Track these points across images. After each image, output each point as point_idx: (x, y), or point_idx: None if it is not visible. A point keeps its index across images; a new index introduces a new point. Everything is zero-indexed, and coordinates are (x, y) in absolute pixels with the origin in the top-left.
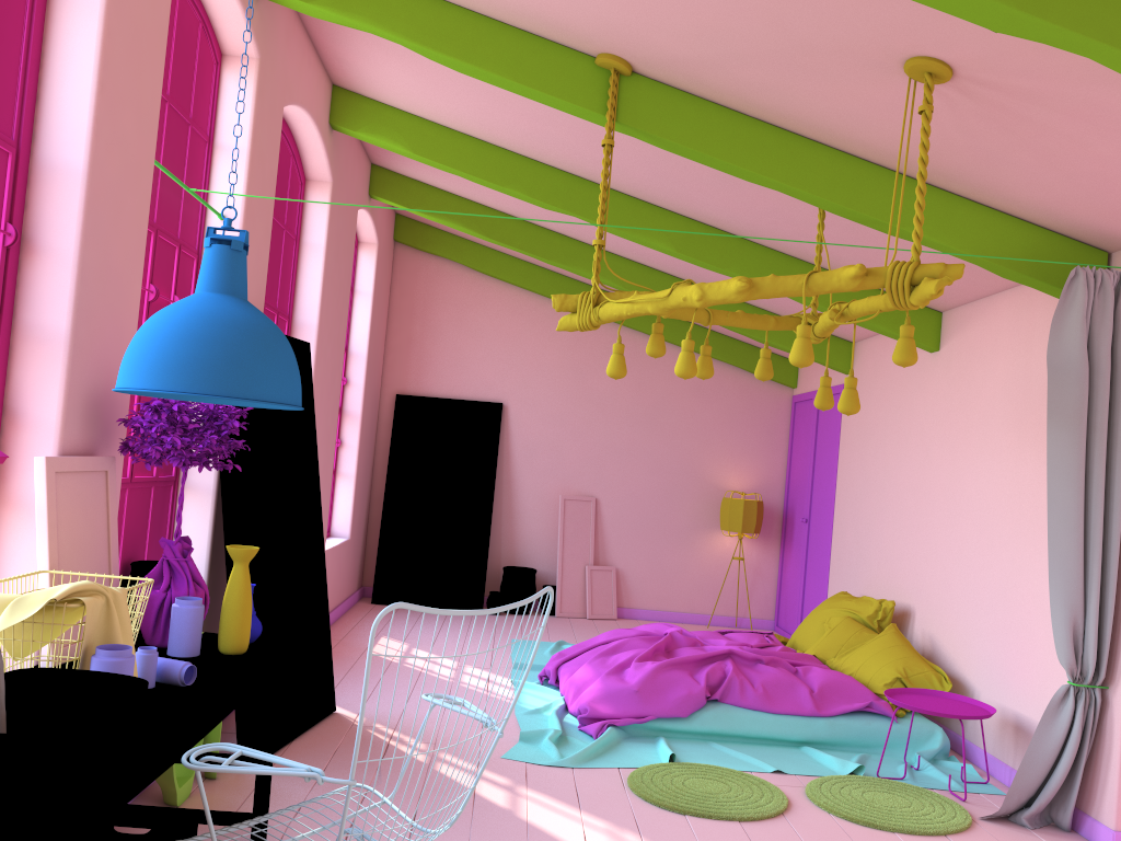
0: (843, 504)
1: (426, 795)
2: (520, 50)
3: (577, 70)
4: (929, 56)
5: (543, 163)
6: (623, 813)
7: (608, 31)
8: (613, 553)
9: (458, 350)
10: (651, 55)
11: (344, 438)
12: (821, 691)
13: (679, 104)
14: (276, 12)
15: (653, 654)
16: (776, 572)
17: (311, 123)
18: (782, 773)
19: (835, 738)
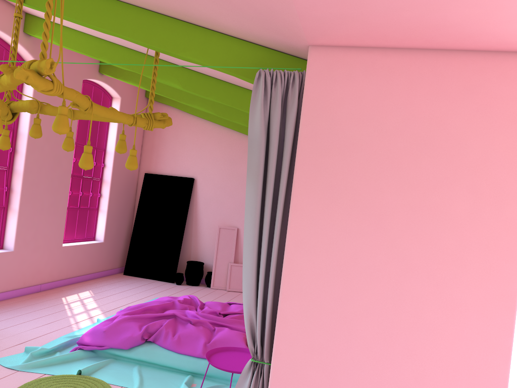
0: None
1: None
2: None
3: None
4: None
5: (118, 44)
6: None
7: None
8: None
9: (174, 151)
10: None
11: (102, 193)
12: (214, 343)
13: None
14: None
15: (143, 311)
16: None
17: None
18: None
19: (209, 373)
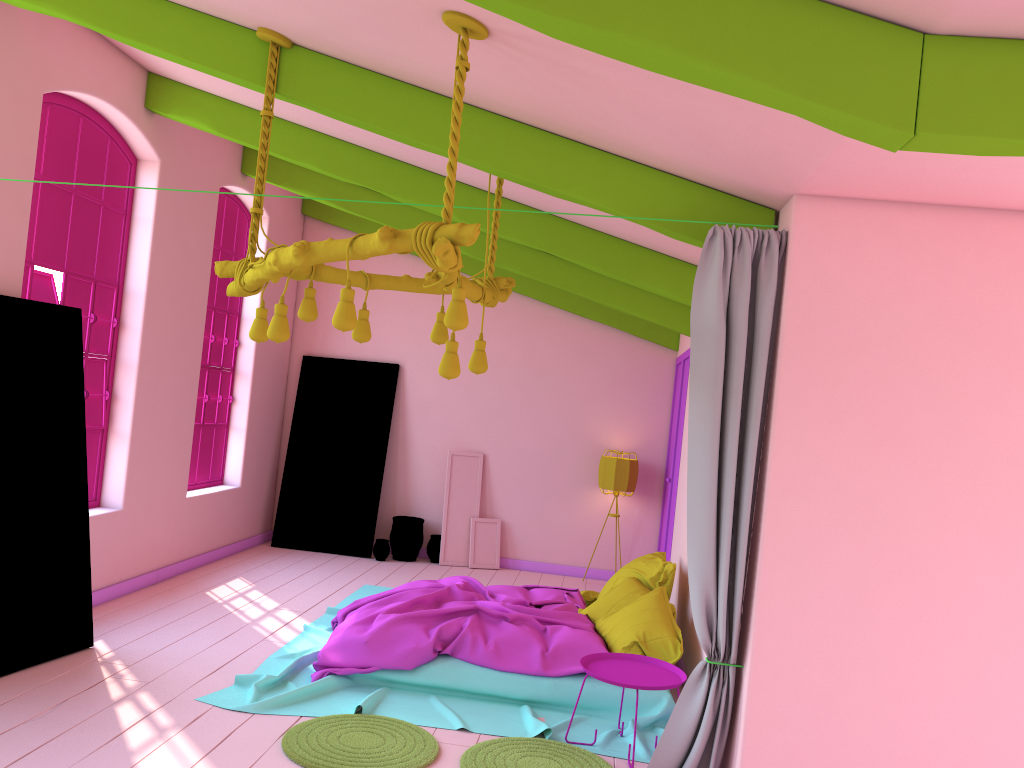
0: (682, 465)
1: (70, 732)
2: (190, 29)
3: (242, 45)
4: (453, 10)
5: (335, 138)
6: (245, 762)
7: (240, 5)
8: (500, 506)
9: None
10: (288, 26)
11: (236, 395)
12: (556, 651)
13: (337, 74)
14: (15, 6)
15: (411, 606)
16: (657, 529)
17: (111, 107)
18: (468, 731)
19: (558, 699)
